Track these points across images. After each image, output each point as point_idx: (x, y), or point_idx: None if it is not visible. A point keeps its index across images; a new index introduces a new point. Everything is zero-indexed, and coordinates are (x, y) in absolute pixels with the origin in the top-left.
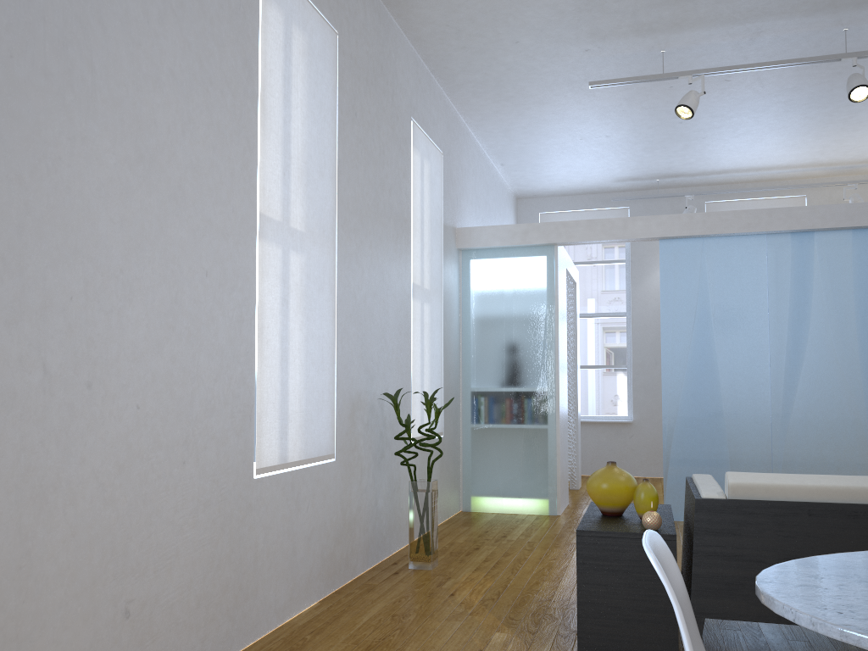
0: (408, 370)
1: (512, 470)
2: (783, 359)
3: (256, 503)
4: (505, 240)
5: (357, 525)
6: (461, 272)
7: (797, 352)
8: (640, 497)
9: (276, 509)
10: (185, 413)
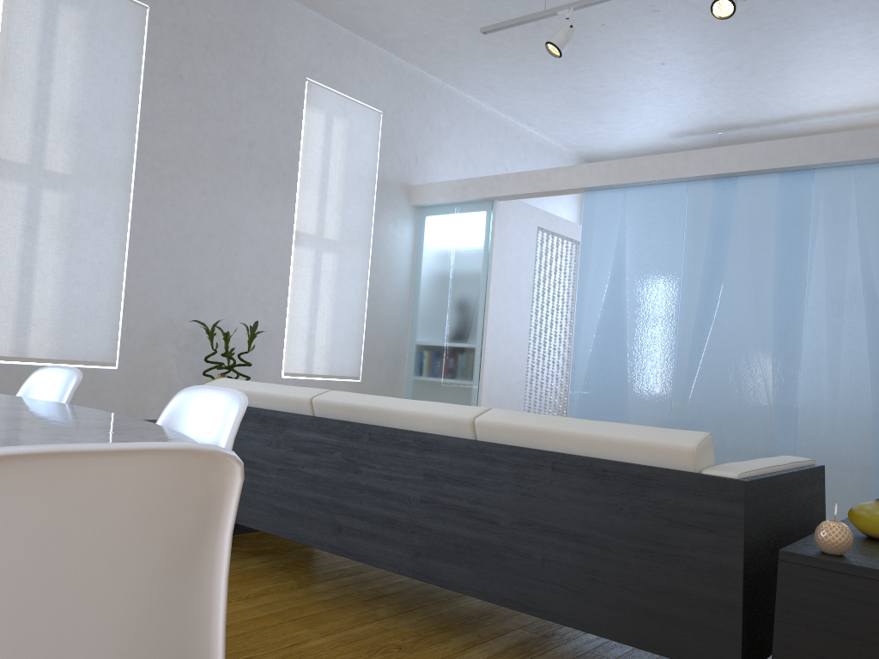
0: (282, 310)
1: None
2: (691, 323)
3: None
4: (448, 196)
5: None
6: (418, 229)
7: (706, 315)
8: None
9: (5, 391)
10: None
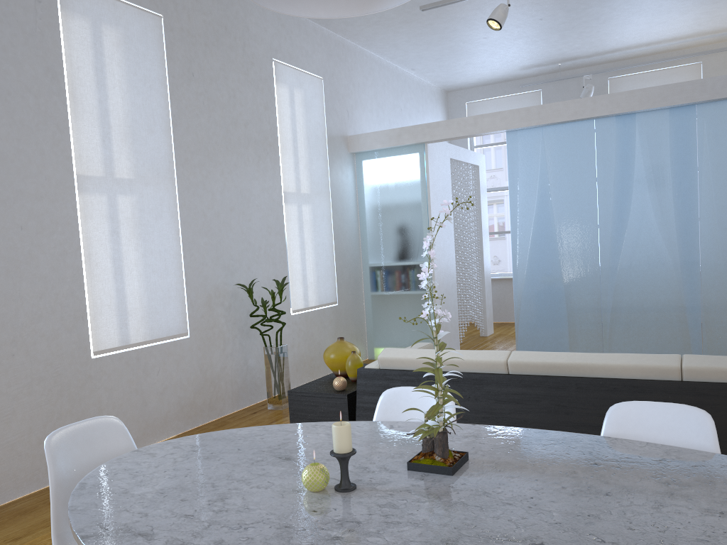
0: (284, 260)
1: (402, 327)
2: (610, 228)
3: (96, 374)
4: (384, 143)
5: (222, 380)
6: (356, 171)
7: (621, 221)
8: (347, 365)
9: (120, 376)
10: (10, 323)
